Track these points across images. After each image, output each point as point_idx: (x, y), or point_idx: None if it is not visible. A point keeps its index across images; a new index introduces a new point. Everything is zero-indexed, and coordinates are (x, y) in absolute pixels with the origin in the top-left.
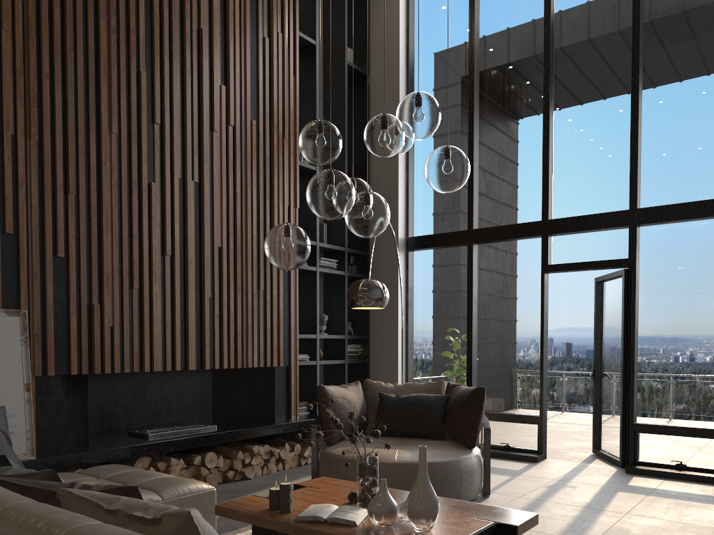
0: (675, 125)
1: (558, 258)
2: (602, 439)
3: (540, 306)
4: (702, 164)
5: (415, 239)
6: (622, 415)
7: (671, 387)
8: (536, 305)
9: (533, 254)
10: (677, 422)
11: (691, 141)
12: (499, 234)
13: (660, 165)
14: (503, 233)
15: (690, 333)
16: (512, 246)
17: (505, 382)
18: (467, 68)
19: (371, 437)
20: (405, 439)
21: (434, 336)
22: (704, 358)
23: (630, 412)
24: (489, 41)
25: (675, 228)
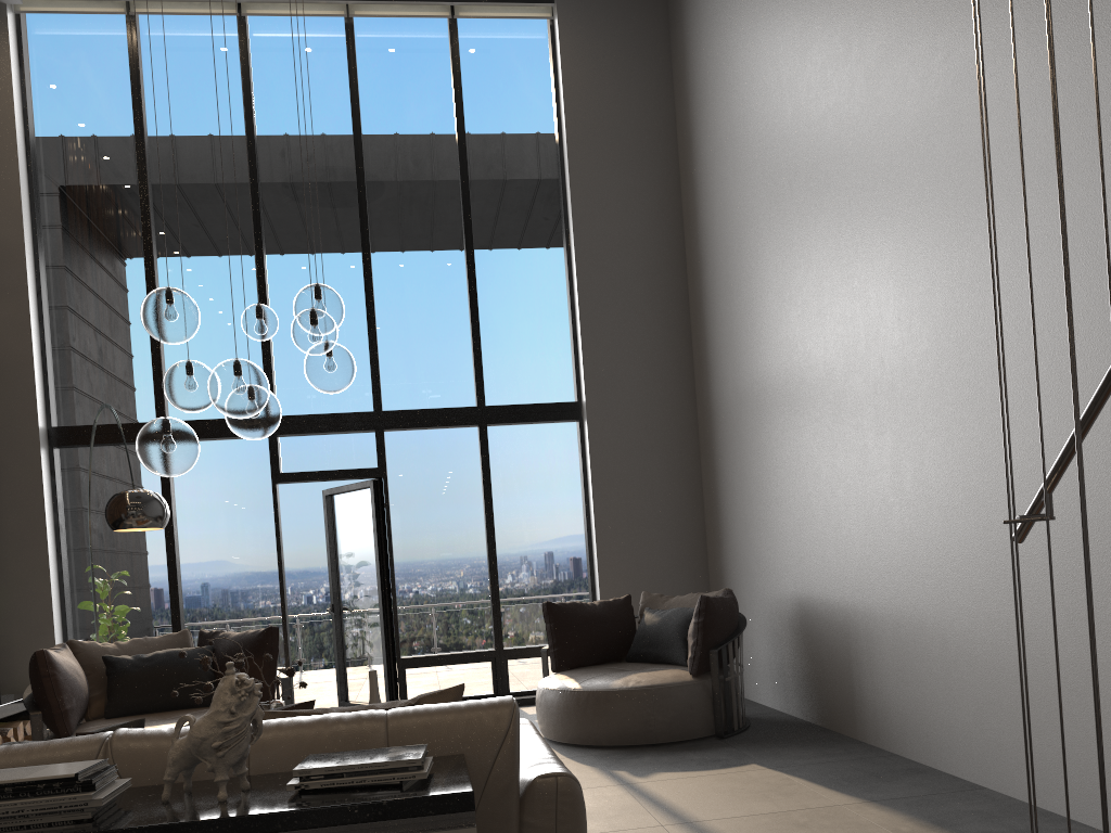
0: (412, 322)
1: (291, 465)
2: (351, 687)
3: (275, 526)
4: (443, 368)
5: (66, 430)
6: (386, 651)
7: (434, 612)
8: (266, 525)
9: (256, 459)
10: (444, 650)
11: (430, 343)
12: (208, 430)
13: (401, 364)
14: (213, 429)
15: (448, 550)
16: (224, 447)
17: (231, 630)
18: (134, 196)
19: (109, 720)
20: (165, 713)
21: (109, 574)
22: (464, 577)
23: (396, 645)
24: (167, 168)
25: (422, 436)
